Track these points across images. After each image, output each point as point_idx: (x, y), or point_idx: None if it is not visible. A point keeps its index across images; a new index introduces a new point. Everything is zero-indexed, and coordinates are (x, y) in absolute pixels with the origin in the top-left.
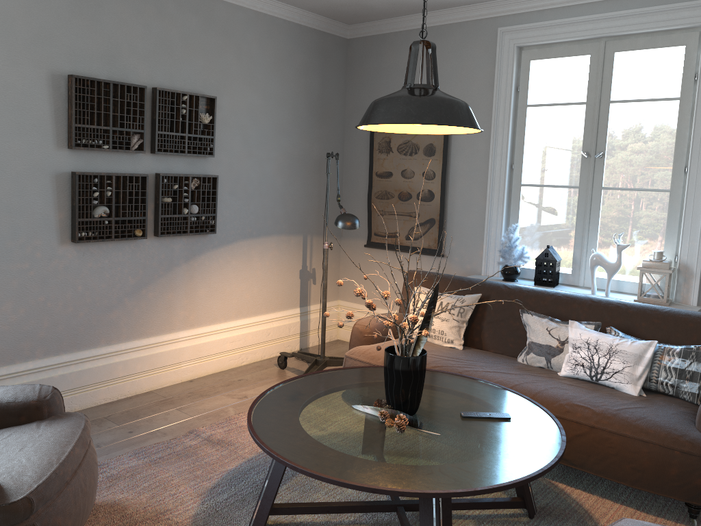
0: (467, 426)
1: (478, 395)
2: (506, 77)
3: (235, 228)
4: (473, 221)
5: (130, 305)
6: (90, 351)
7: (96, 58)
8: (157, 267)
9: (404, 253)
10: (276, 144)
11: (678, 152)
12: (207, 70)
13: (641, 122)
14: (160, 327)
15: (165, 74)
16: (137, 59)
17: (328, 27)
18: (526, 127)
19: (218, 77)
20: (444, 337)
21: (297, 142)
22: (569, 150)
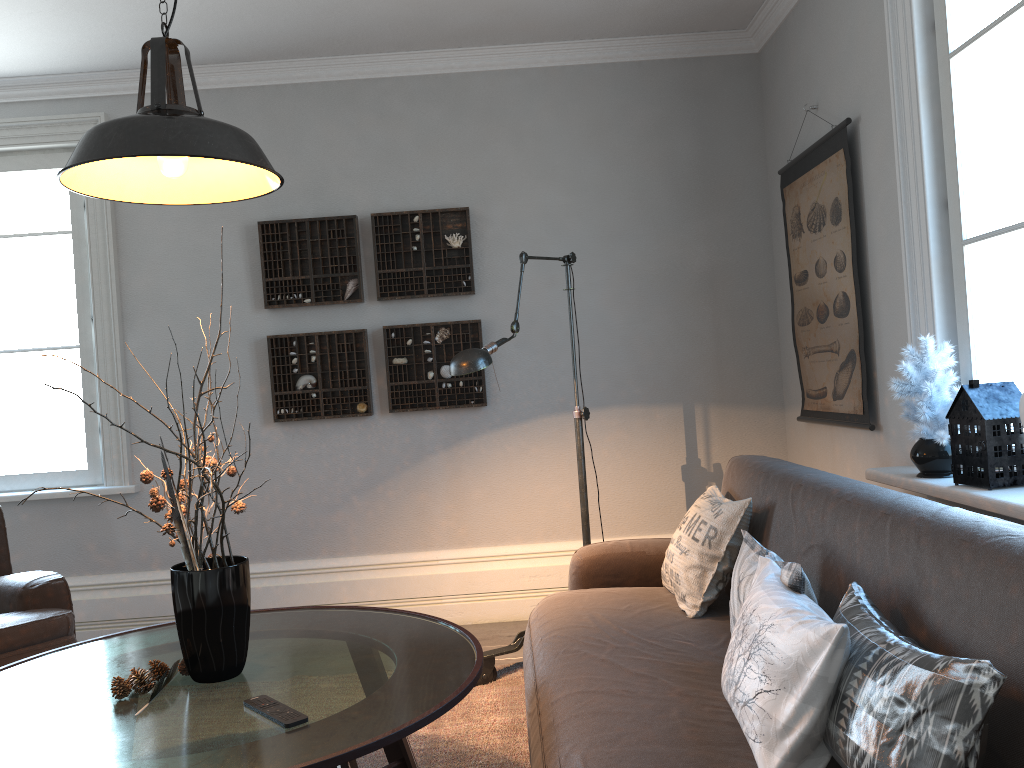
0: (206, 717)
1: (386, 682)
2: (902, 12)
3: (533, 397)
4: (903, 345)
5: (361, 505)
6: (305, 561)
7: (297, 196)
8: (398, 455)
9: (839, 427)
10: (604, 258)
11: None
12: (462, 174)
13: None
14: (409, 540)
15: (394, 194)
16: (352, 184)
17: (701, 46)
18: (955, 105)
19: (482, 179)
20: (679, 588)
21: (652, 249)
22: (1022, 127)
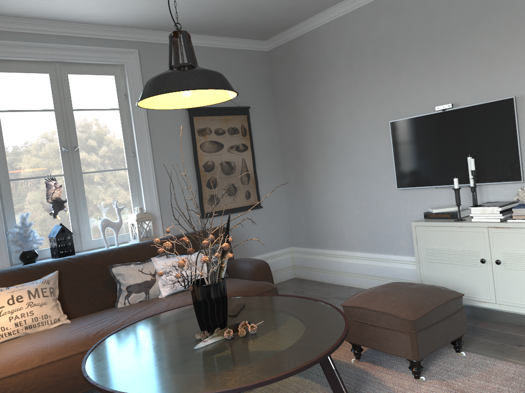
0: (250, 314)
1: None
2: None
3: None
4: None
5: None
6: None
7: None
8: None
9: None
10: None
11: (126, 143)
12: None
13: (98, 124)
14: None
15: None
16: None
17: None
18: (3, 130)
19: None
20: (49, 319)
21: None
22: (49, 147)
